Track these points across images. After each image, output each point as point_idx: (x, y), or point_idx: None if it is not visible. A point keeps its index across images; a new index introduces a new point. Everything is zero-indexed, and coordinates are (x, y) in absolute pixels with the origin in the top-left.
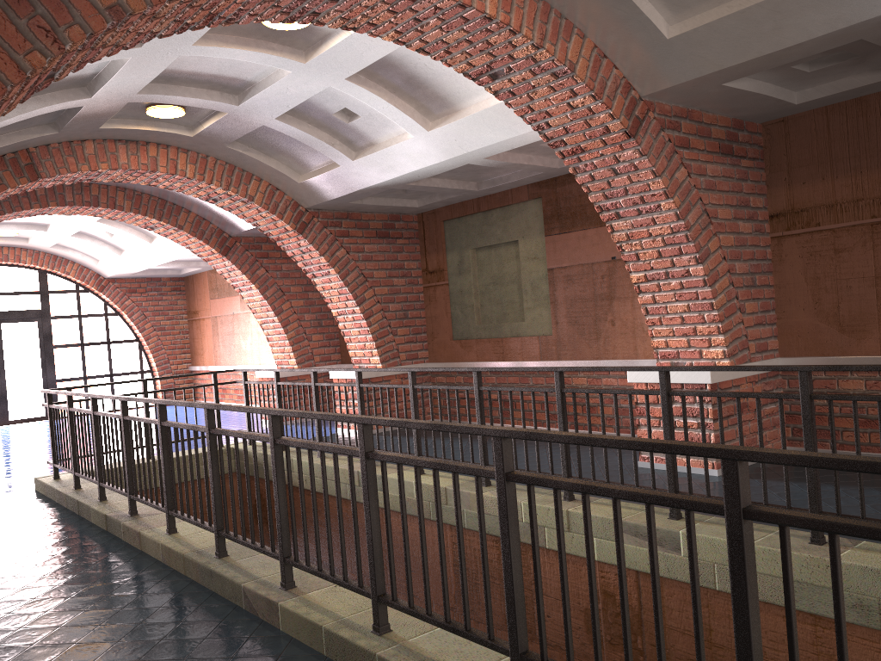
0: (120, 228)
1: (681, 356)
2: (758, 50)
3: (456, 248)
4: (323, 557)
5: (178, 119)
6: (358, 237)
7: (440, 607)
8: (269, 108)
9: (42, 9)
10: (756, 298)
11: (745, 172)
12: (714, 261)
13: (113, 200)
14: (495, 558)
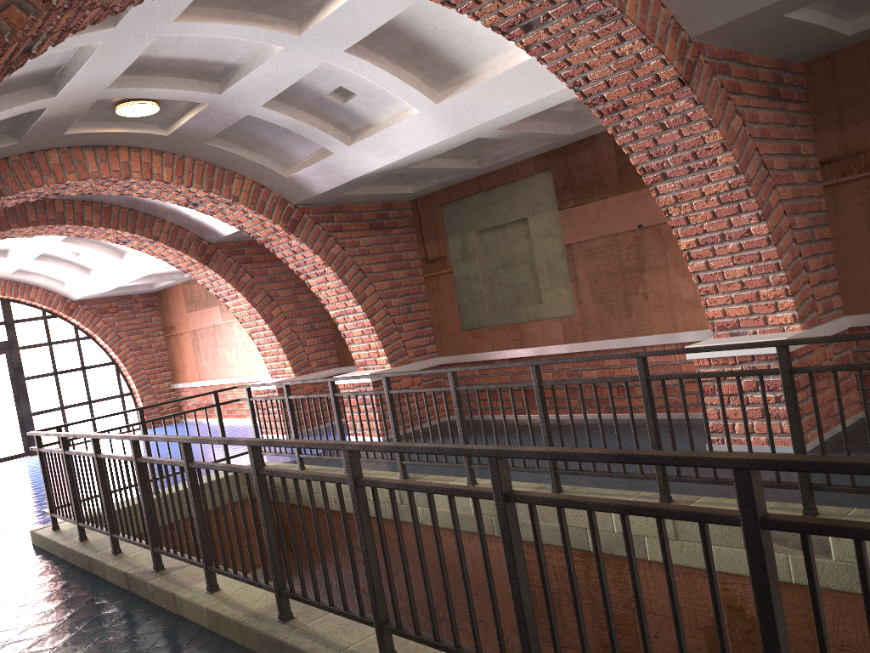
0: (87, 246)
1: (743, 325)
2: None
3: (457, 232)
4: (363, 583)
5: (151, 117)
6: (352, 231)
7: (515, 632)
8: (255, 93)
9: None
10: (817, 253)
11: (793, 117)
12: (776, 216)
13: (81, 216)
14: (581, 574)
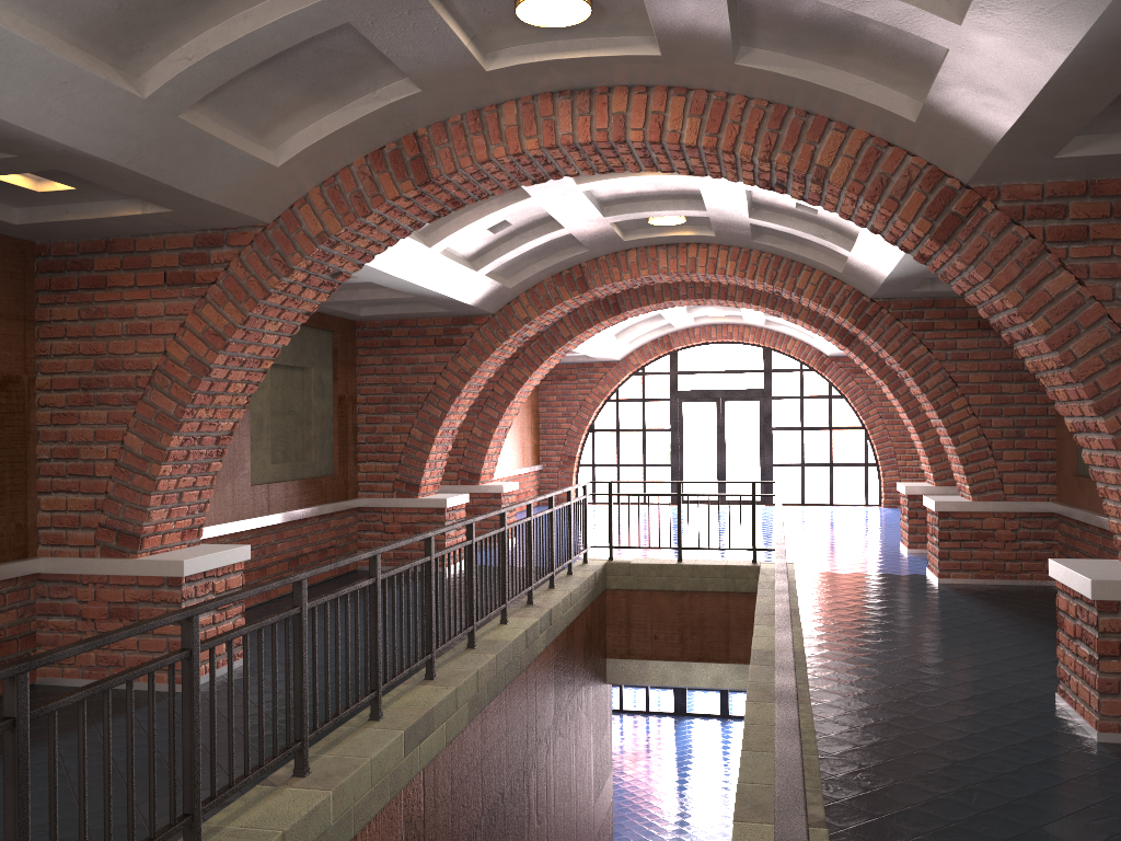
0: None
1: None
2: (995, 127)
3: None
4: None
5: (693, 222)
6: (947, 331)
7: None
8: (731, 209)
9: (278, 247)
10: None
11: None
12: None
13: (725, 291)
14: None
